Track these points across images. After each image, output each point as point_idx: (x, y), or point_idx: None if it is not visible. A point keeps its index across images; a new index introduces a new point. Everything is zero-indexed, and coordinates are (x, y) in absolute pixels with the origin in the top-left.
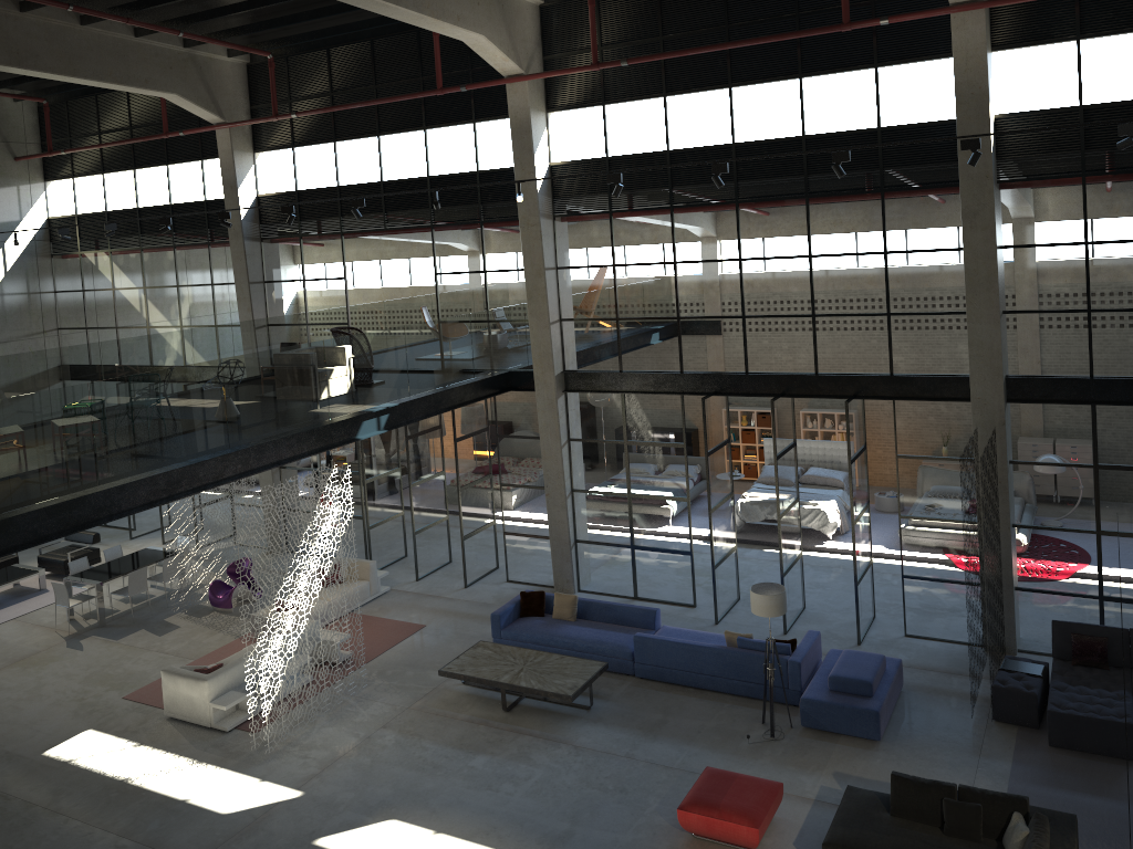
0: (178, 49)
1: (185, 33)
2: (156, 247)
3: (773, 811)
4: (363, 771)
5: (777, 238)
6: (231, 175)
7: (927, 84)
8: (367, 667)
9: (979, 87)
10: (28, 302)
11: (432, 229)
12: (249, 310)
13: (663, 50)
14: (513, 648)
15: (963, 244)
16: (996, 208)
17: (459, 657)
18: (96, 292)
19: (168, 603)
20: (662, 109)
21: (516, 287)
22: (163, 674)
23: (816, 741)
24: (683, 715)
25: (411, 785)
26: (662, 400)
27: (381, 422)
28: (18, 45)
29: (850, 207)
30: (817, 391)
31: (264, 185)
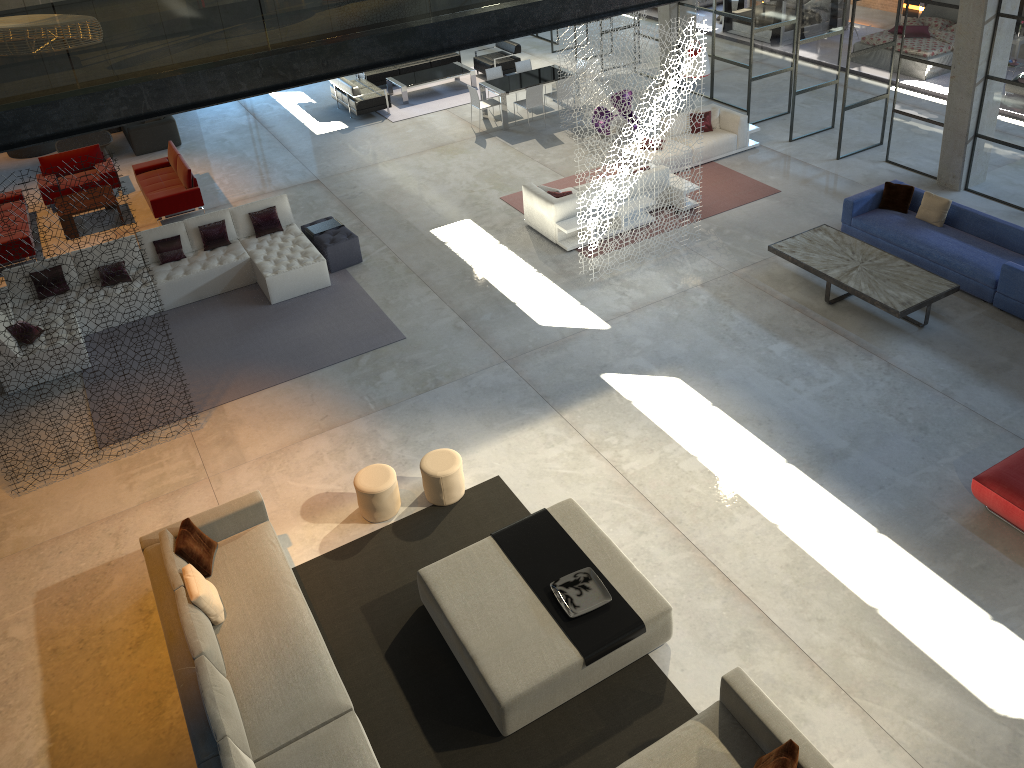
0: None
1: None
2: None
3: None
4: (667, 323)
5: None
6: None
7: None
8: (708, 221)
9: None
10: None
11: None
12: None
13: None
14: (856, 242)
15: None
16: None
17: (795, 237)
18: None
19: (561, 119)
20: None
21: None
22: (523, 190)
23: None
24: None
25: (705, 351)
26: None
27: None
28: None
29: None
30: None
31: None
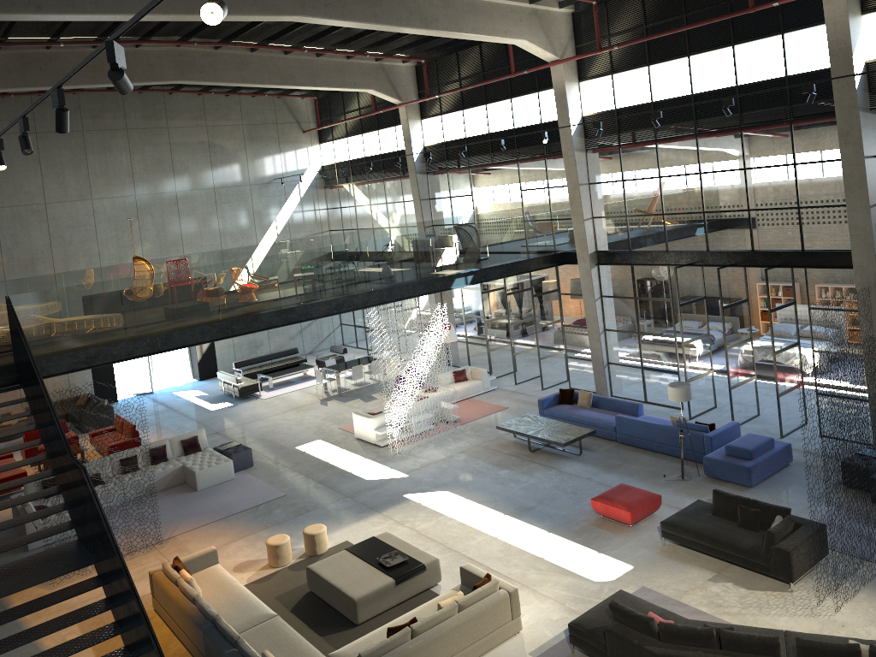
0: (372, 62)
1: (370, 55)
2: (374, 180)
3: (649, 508)
4: (441, 470)
5: (723, 157)
6: (407, 134)
7: (818, 42)
8: (466, 425)
9: (844, 43)
10: (312, 215)
11: (517, 162)
12: (421, 216)
13: (646, 35)
14: (544, 418)
15: (840, 156)
16: (865, 128)
17: (511, 420)
18: (347, 208)
19: (376, 387)
20: (647, 75)
21: (566, 197)
22: (353, 414)
23: (709, 483)
24: (634, 463)
25: (462, 478)
26: (656, 270)
27: (467, 280)
28: (284, 73)
29: (769, 133)
30: (753, 263)
31: (427, 139)
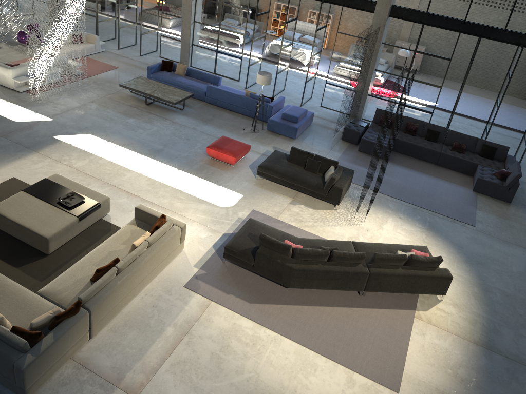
0: None
1: None
2: None
3: (244, 154)
4: (80, 116)
5: None
6: None
7: None
8: (89, 79)
9: None
10: None
11: None
12: None
13: None
14: (154, 81)
15: None
16: None
17: (130, 81)
18: None
19: None
20: None
21: None
22: None
23: (270, 135)
24: (220, 118)
25: (99, 124)
26: None
27: None
28: None
29: None
30: None
31: None
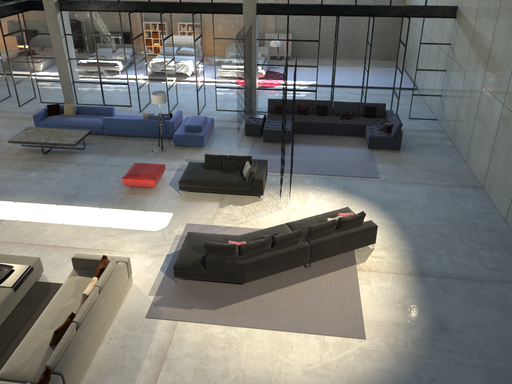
0: None
1: None
2: None
3: (161, 174)
4: None
5: None
6: None
7: None
8: None
9: None
10: None
11: None
12: None
13: None
14: (46, 128)
15: None
16: None
17: (18, 134)
18: None
19: None
20: None
21: None
22: None
23: (179, 150)
24: (125, 147)
25: None
26: (110, 15)
27: None
28: None
29: None
30: (180, 10)
31: None
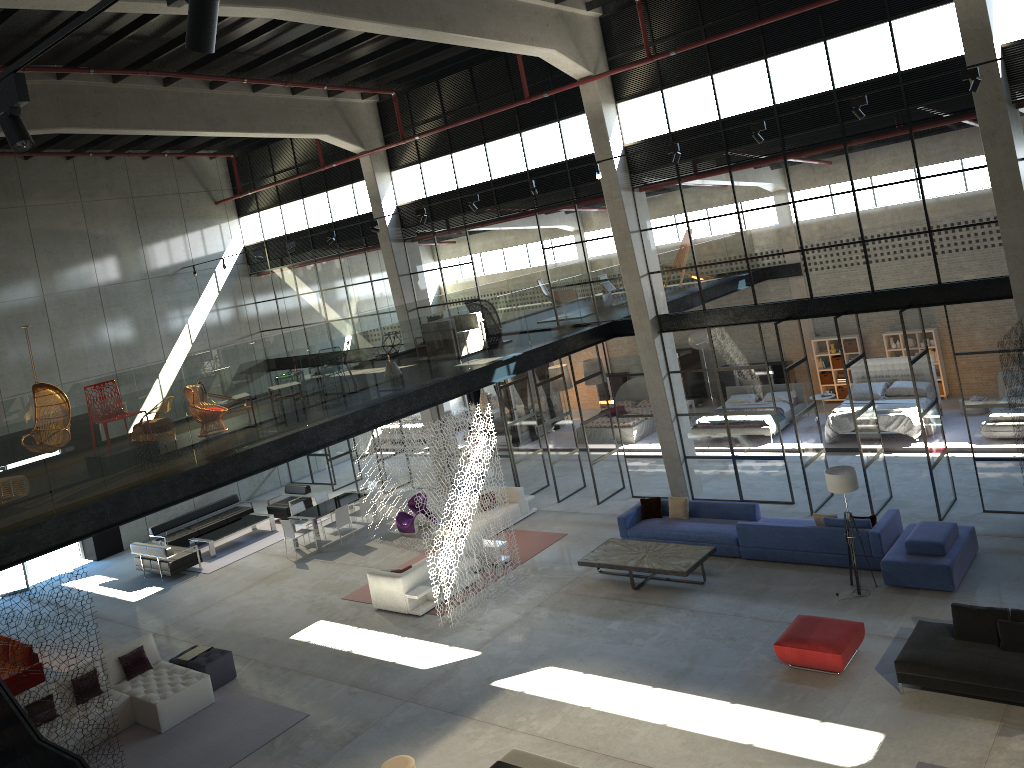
0: (324, 99)
1: (328, 86)
2: (325, 257)
3: (856, 644)
4: (525, 636)
5: (822, 179)
6: (375, 192)
7: (937, 28)
8: (523, 566)
9: (981, 23)
10: (237, 313)
11: (535, 213)
12: (401, 297)
13: (705, 36)
14: (637, 541)
15: (986, 161)
16: (1012, 125)
17: (594, 551)
18: (285, 299)
19: (367, 533)
20: (710, 86)
21: (609, 251)
22: (368, 576)
23: (897, 595)
24: (782, 583)
25: (562, 643)
26: (742, 330)
27: (510, 369)
28: (211, 115)
29: (883, 144)
30: (875, 306)
31: (401, 196)
